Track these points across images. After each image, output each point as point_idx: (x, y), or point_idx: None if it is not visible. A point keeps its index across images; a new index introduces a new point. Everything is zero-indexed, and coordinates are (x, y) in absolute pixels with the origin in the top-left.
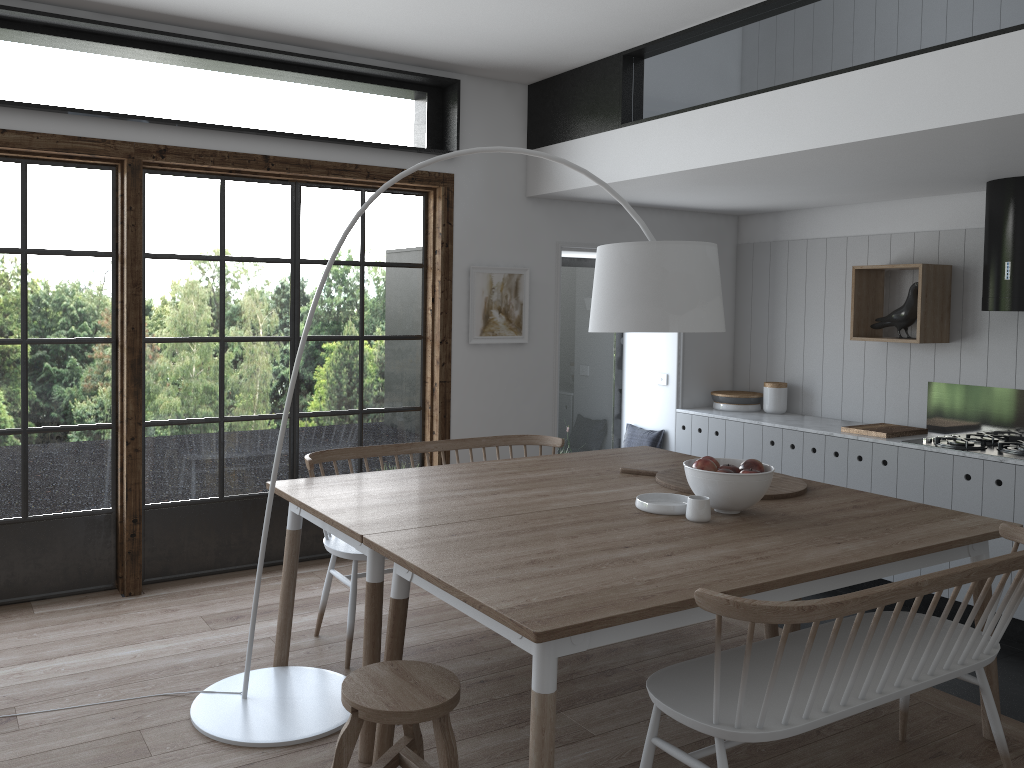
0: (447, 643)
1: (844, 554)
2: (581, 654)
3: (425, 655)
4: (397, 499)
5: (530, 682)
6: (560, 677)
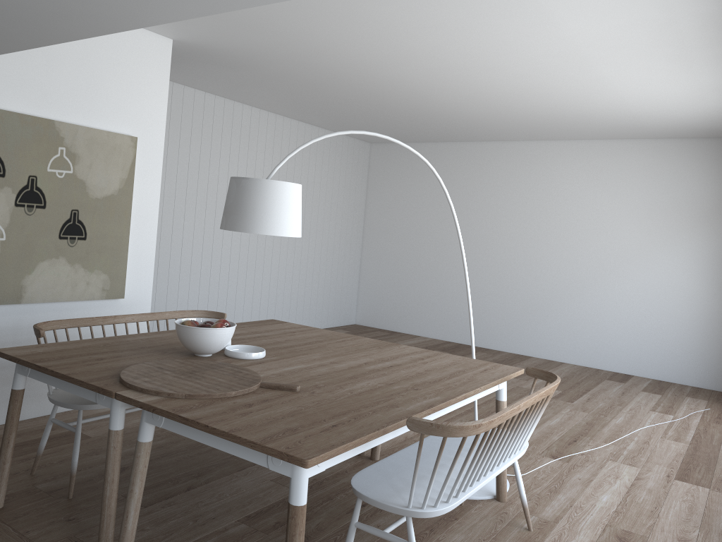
0: (426, 537)
1: (150, 334)
2: (308, 541)
3: (426, 522)
4: (413, 358)
5: (330, 509)
6: (312, 516)
